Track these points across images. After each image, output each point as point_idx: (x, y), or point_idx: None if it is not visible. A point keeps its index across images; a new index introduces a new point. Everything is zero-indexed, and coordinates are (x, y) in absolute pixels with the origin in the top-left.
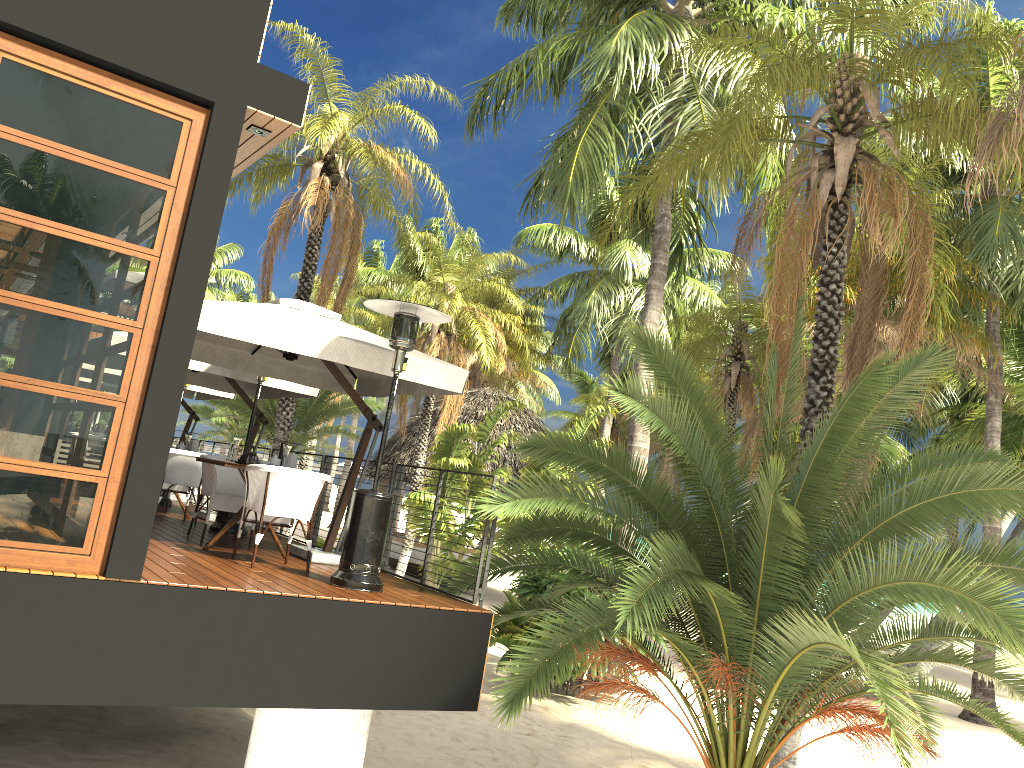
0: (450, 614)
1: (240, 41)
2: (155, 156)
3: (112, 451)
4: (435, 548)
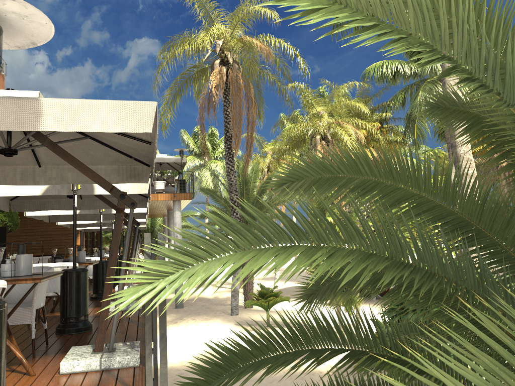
0: None
1: None
2: None
3: None
4: None
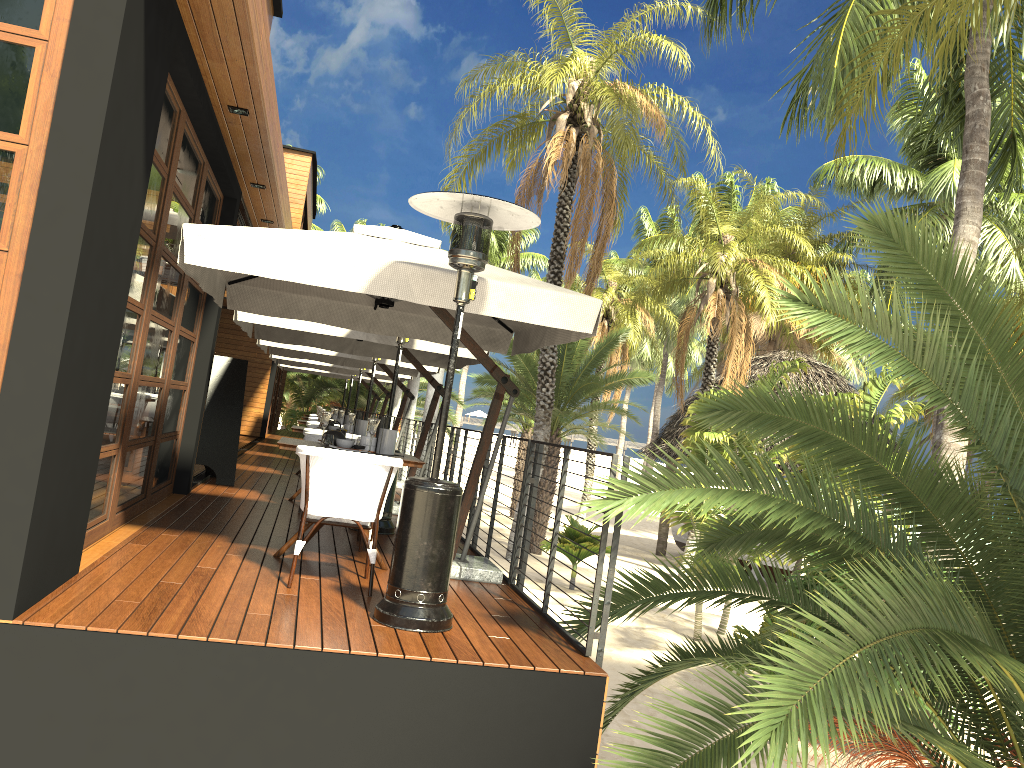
0: (529, 676)
1: None
2: None
3: None
4: None
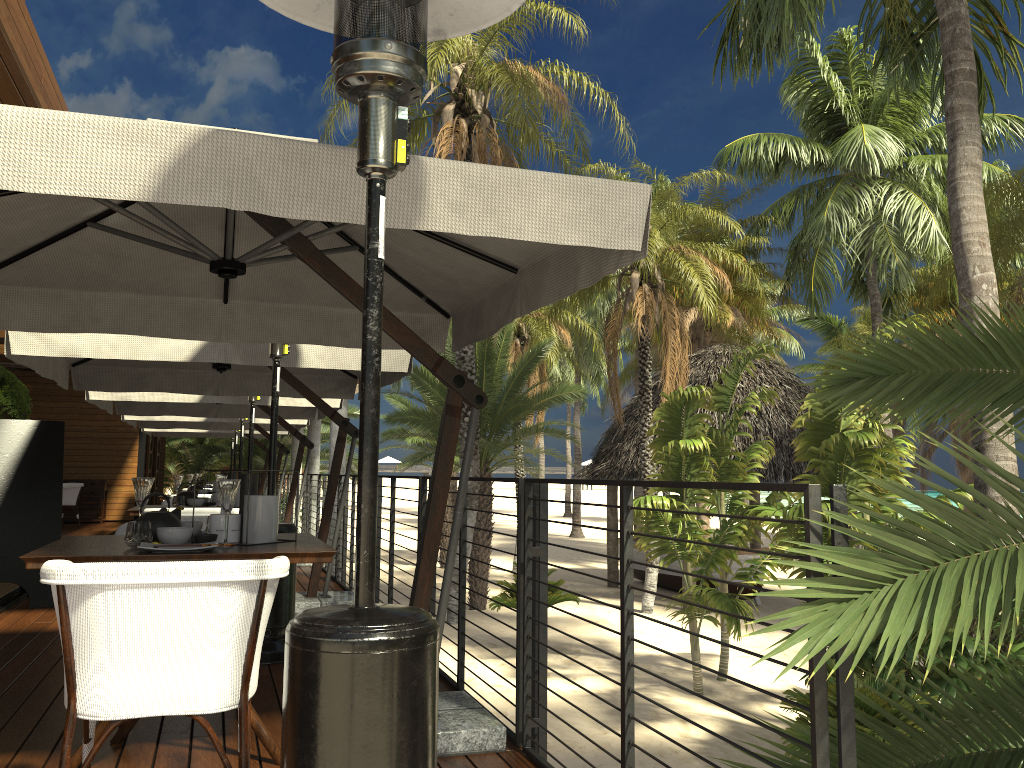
0: None
1: None
2: None
3: None
4: None
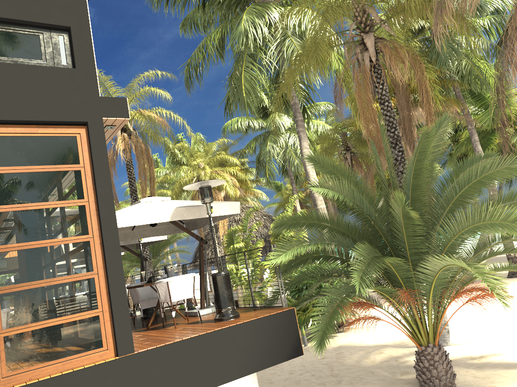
0: (276, 315)
1: (88, 89)
2: (69, 156)
3: (100, 298)
4: (238, 289)
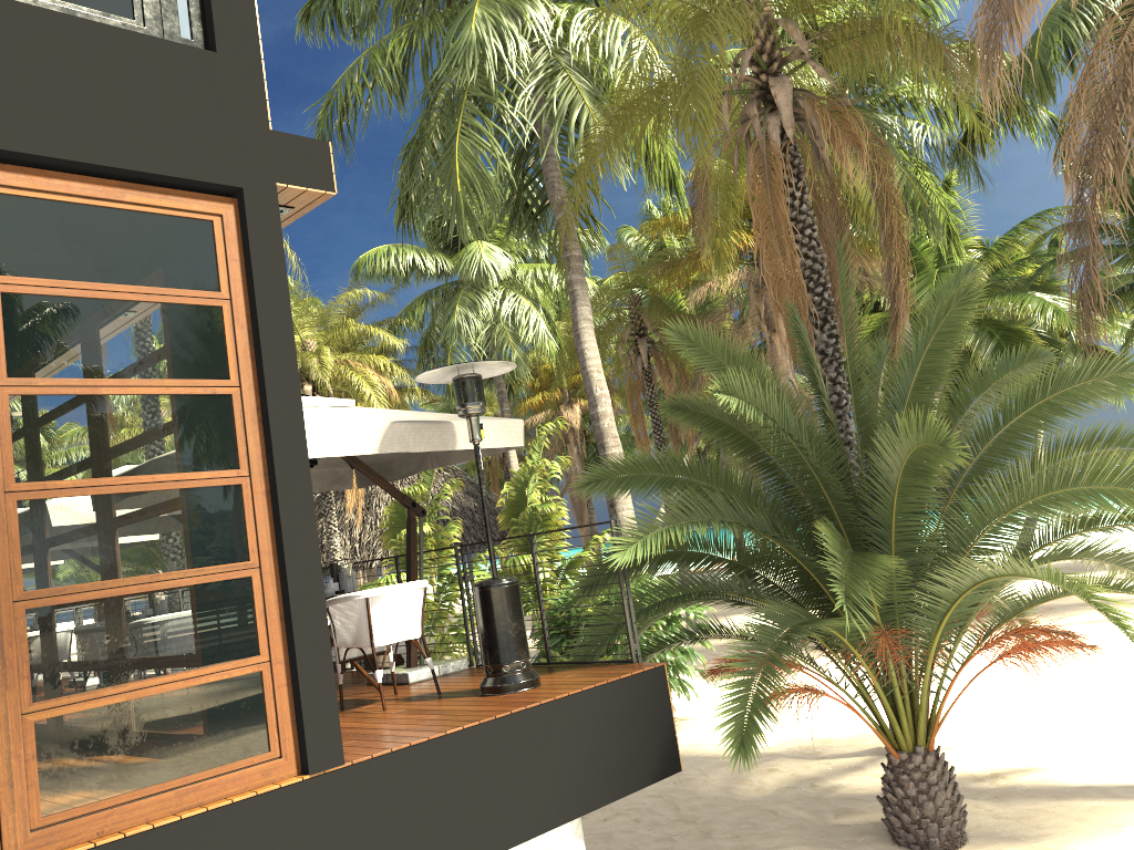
0: (630, 680)
1: (245, 109)
2: (196, 268)
3: (264, 628)
4: None
